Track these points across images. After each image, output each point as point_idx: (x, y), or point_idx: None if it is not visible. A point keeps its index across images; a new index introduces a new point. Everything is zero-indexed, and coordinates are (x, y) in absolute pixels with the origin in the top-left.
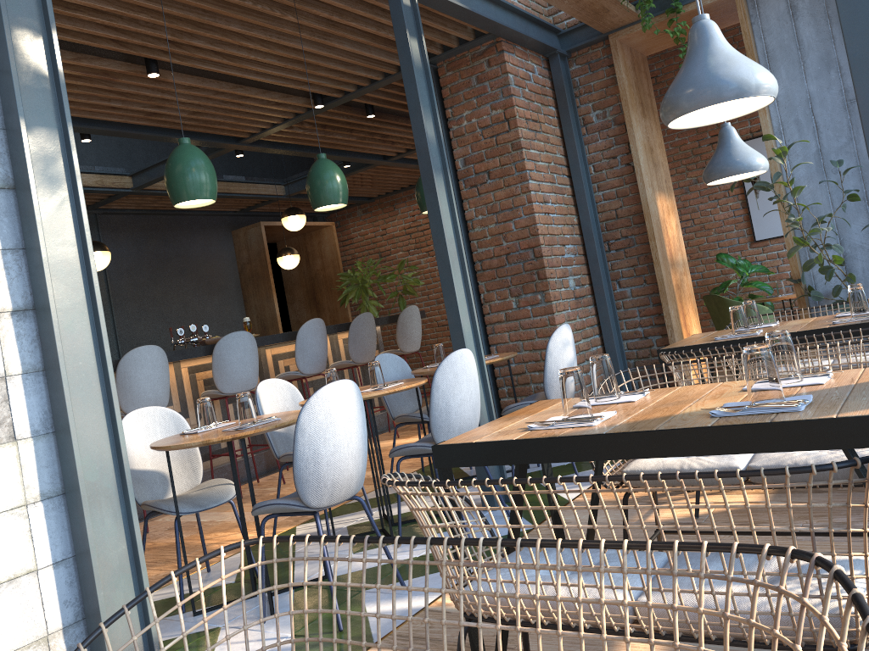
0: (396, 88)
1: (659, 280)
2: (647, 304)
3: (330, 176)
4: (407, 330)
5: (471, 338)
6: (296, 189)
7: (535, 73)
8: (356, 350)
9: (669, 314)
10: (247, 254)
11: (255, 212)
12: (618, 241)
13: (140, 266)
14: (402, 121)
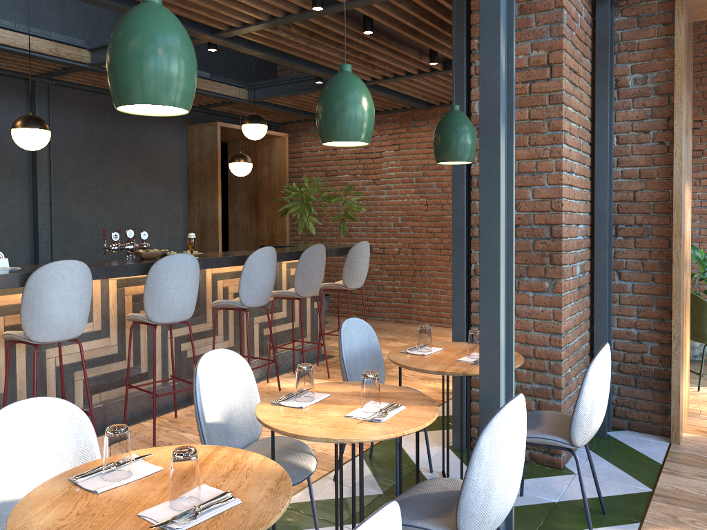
0: (408, 5)
1: (675, 284)
2: (649, 305)
3: (356, 100)
4: (355, 266)
5: (503, 357)
6: (259, 96)
7: (582, 16)
8: (302, 283)
9: (679, 324)
10: (198, 151)
11: (212, 110)
12: (629, 227)
13: (88, 146)
14: (394, 45)
